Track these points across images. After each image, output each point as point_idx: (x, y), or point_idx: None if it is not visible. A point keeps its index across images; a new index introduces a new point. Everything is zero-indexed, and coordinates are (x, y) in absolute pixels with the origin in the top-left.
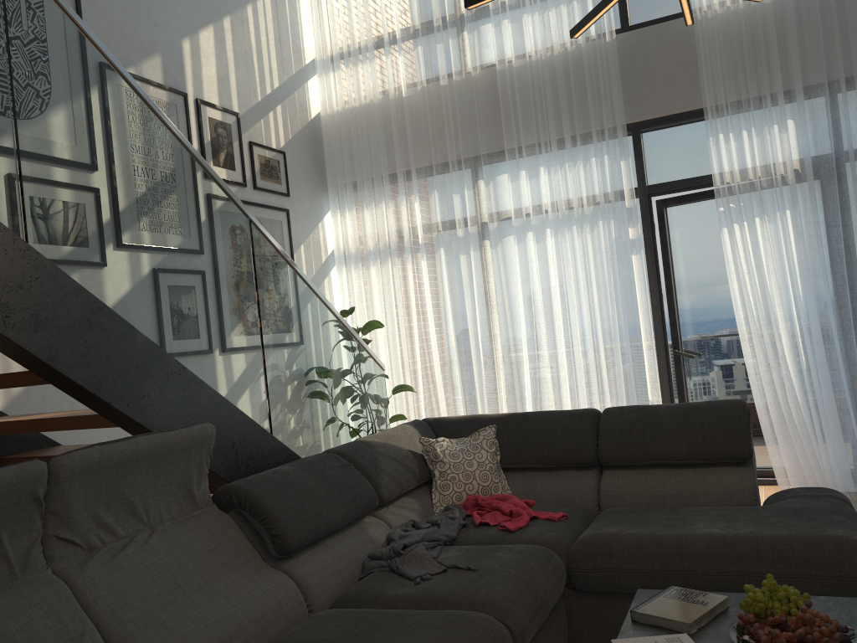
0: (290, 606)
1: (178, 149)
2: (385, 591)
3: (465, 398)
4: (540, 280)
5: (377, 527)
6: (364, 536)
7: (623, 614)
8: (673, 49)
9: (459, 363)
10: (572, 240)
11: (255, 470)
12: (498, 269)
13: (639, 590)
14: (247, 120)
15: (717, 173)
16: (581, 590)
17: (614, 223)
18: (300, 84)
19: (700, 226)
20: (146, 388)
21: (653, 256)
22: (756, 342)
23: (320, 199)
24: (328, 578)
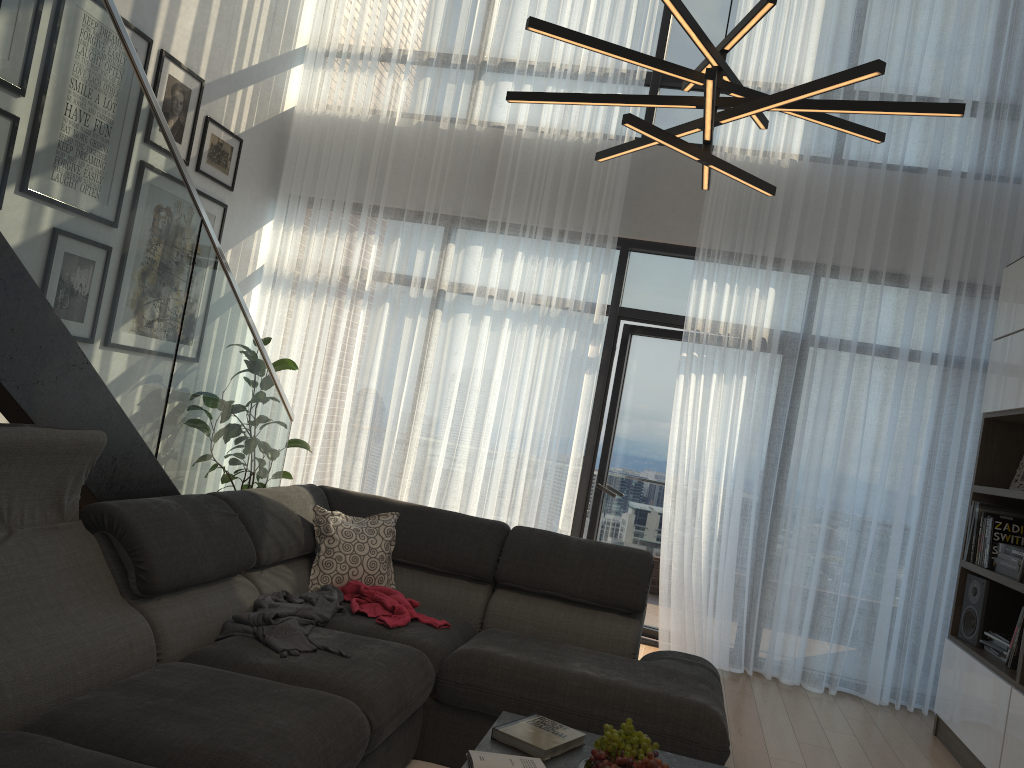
0: (141, 650)
1: (151, 122)
2: (247, 657)
3: (365, 474)
4: (483, 371)
5: (247, 589)
6: (232, 595)
7: (478, 736)
8: (685, 179)
9: (369, 434)
10: (528, 339)
11: (128, 495)
12: (443, 345)
13: (504, 712)
14: (211, 91)
15: (691, 318)
16: (443, 703)
17: (577, 335)
18: (282, 68)
19: (659, 364)
20: (43, 374)
21: (605, 381)
22: (678, 498)
23: (265, 204)
24: (185, 631)
